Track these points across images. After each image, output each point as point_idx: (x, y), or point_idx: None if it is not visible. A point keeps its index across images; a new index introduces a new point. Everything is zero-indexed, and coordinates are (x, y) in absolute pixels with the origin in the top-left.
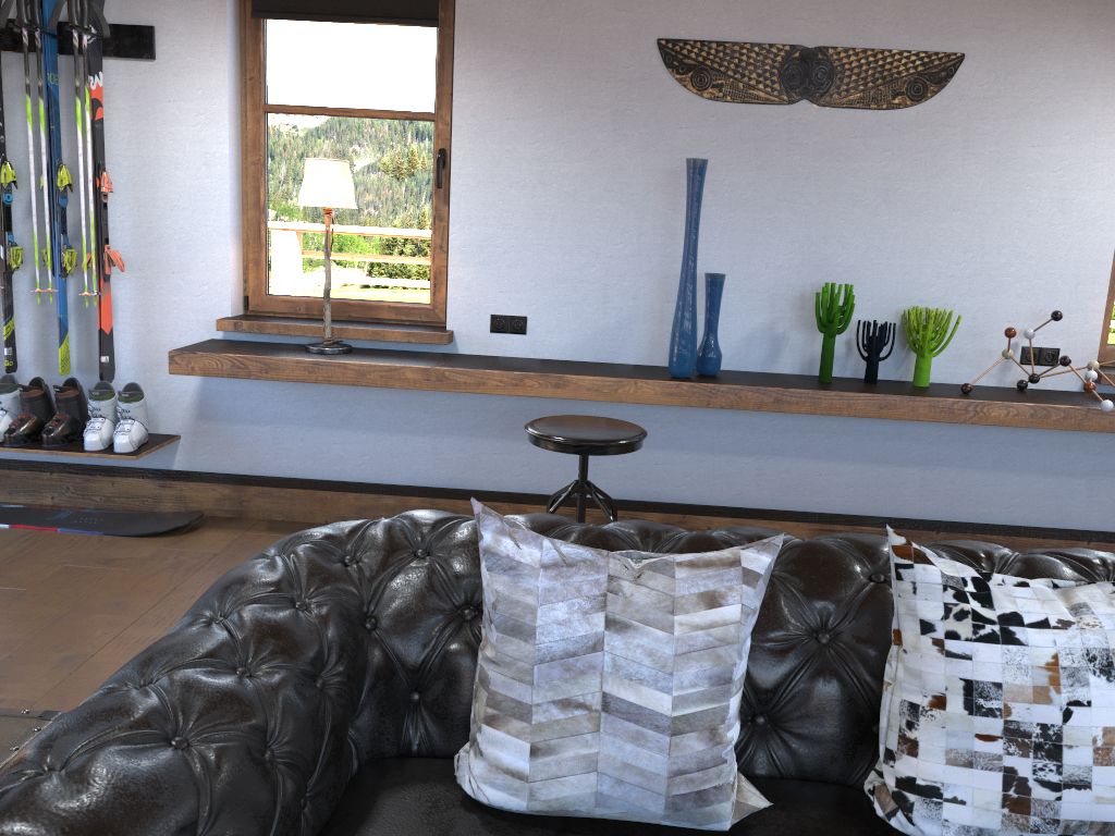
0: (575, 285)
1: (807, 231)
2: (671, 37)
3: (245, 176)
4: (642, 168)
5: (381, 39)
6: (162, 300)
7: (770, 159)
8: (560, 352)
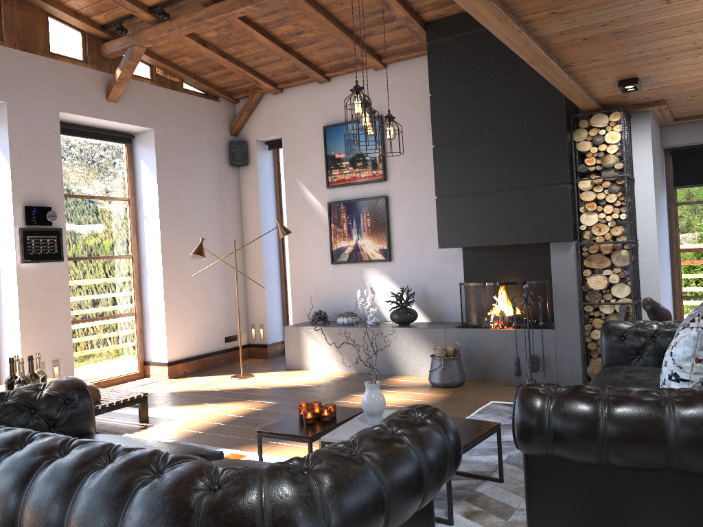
0: None
1: None
2: None
3: None
4: None
5: None
6: None
7: None
8: None
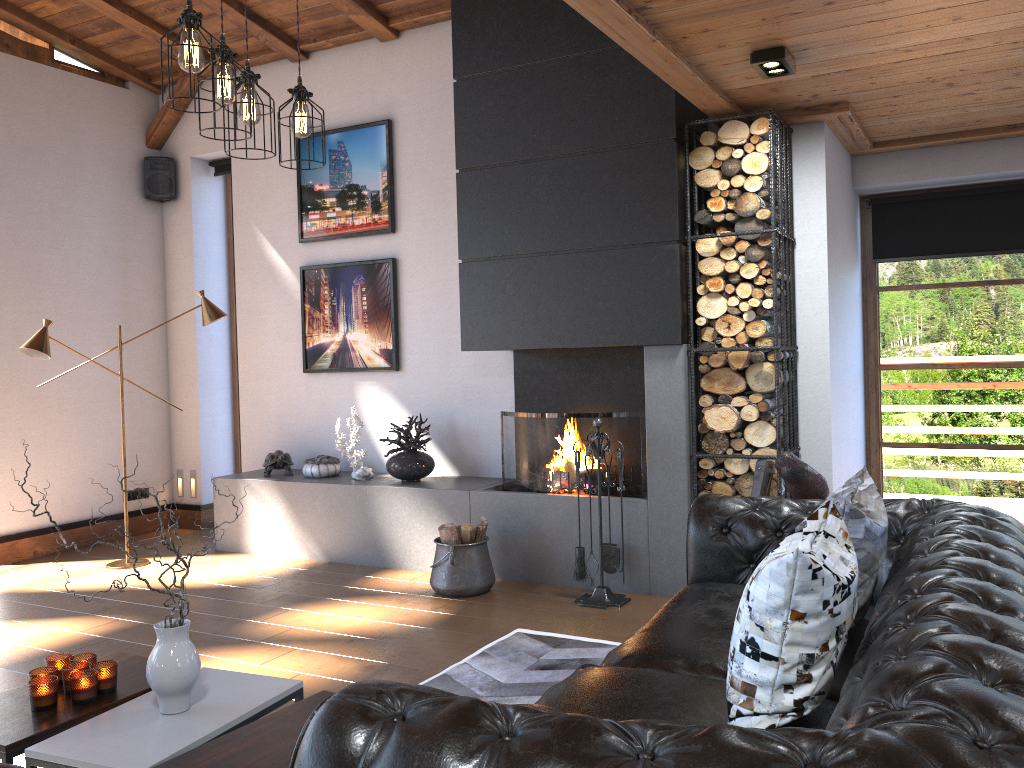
0: None
1: None
2: None
3: None
4: None
5: None
6: None
7: None
8: None
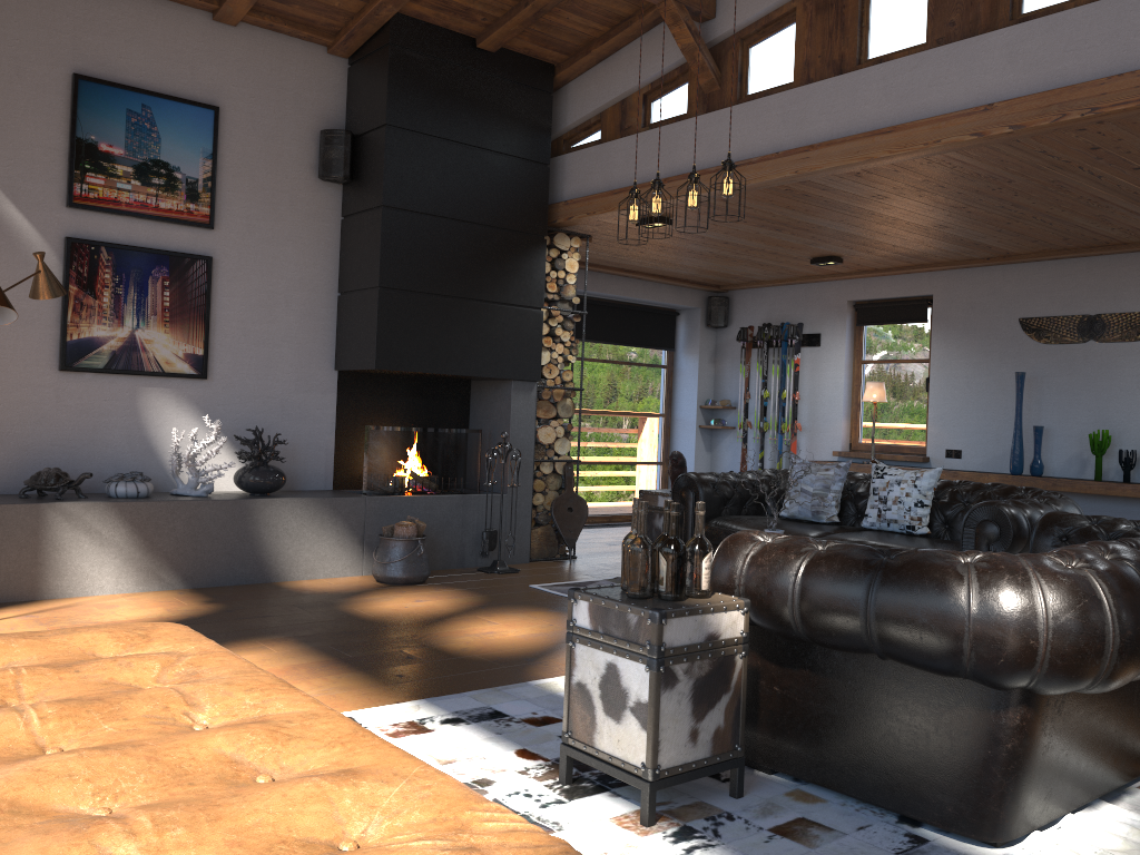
0: (983, 434)
1: (1096, 404)
2: (1025, 317)
3: (852, 391)
4: (1013, 377)
5: (908, 329)
6: (816, 444)
7: (1075, 369)
8: (976, 467)
